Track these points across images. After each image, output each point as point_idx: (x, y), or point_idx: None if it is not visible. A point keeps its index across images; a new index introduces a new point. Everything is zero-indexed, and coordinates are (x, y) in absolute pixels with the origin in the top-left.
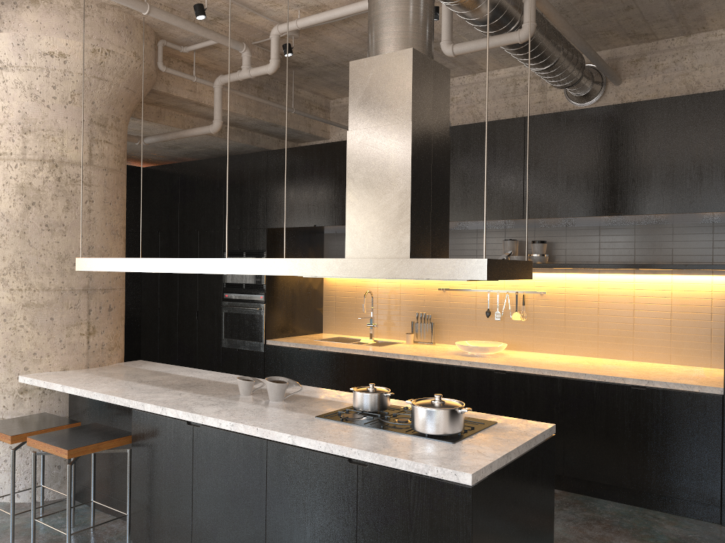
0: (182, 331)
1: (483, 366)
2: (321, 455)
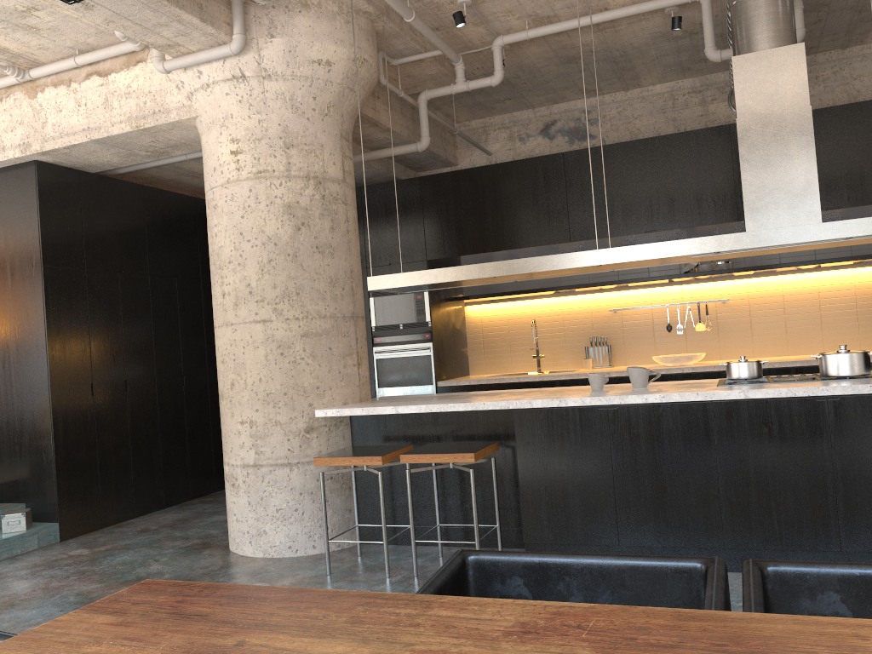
0: None
1: (708, 369)
2: (782, 401)
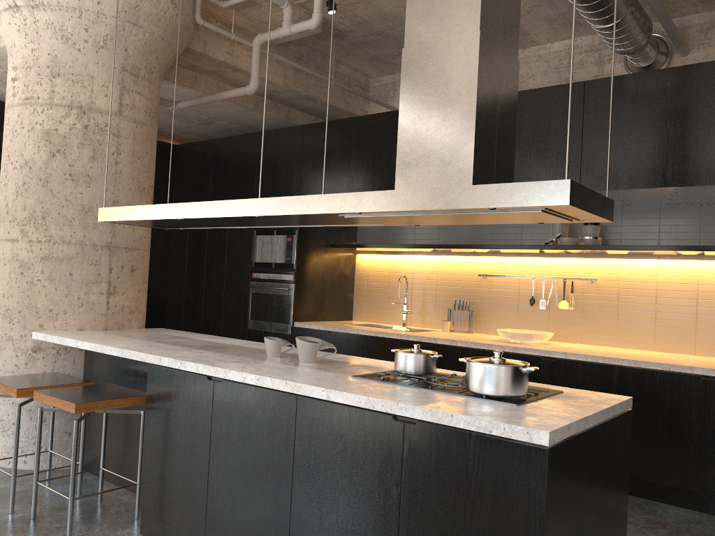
0: (207, 313)
1: (529, 352)
2: (361, 412)
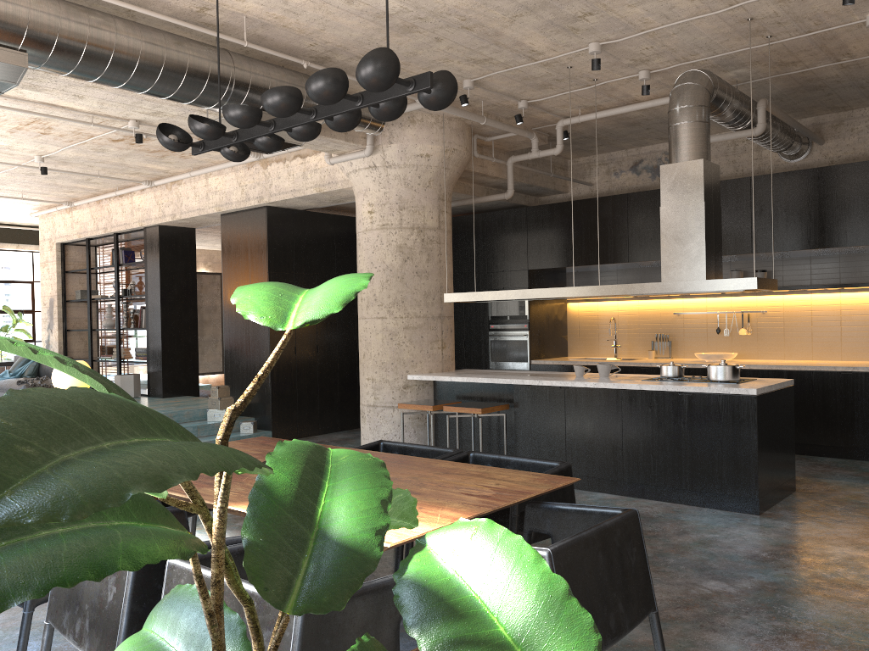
0: None
1: None
2: (660, 393)
